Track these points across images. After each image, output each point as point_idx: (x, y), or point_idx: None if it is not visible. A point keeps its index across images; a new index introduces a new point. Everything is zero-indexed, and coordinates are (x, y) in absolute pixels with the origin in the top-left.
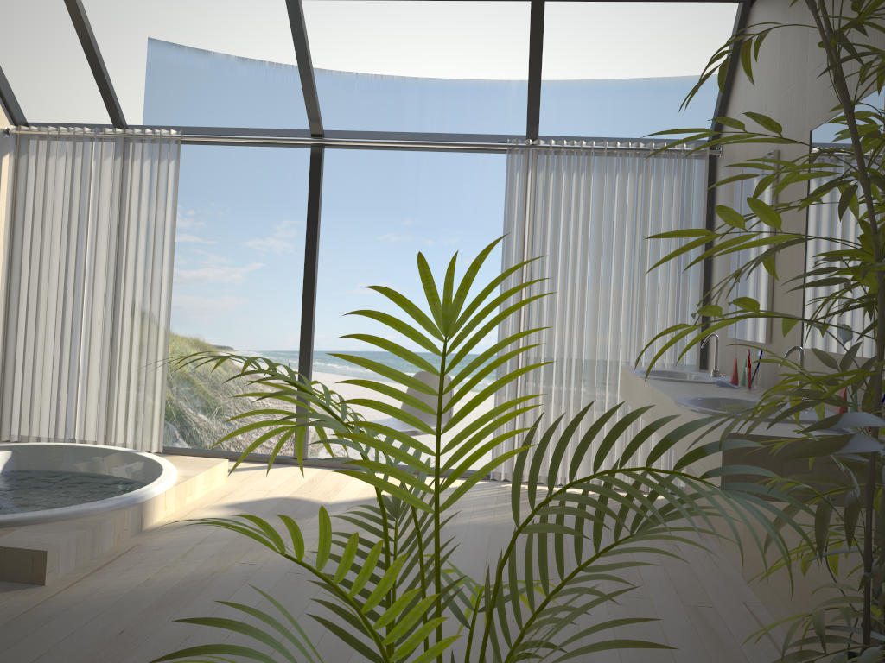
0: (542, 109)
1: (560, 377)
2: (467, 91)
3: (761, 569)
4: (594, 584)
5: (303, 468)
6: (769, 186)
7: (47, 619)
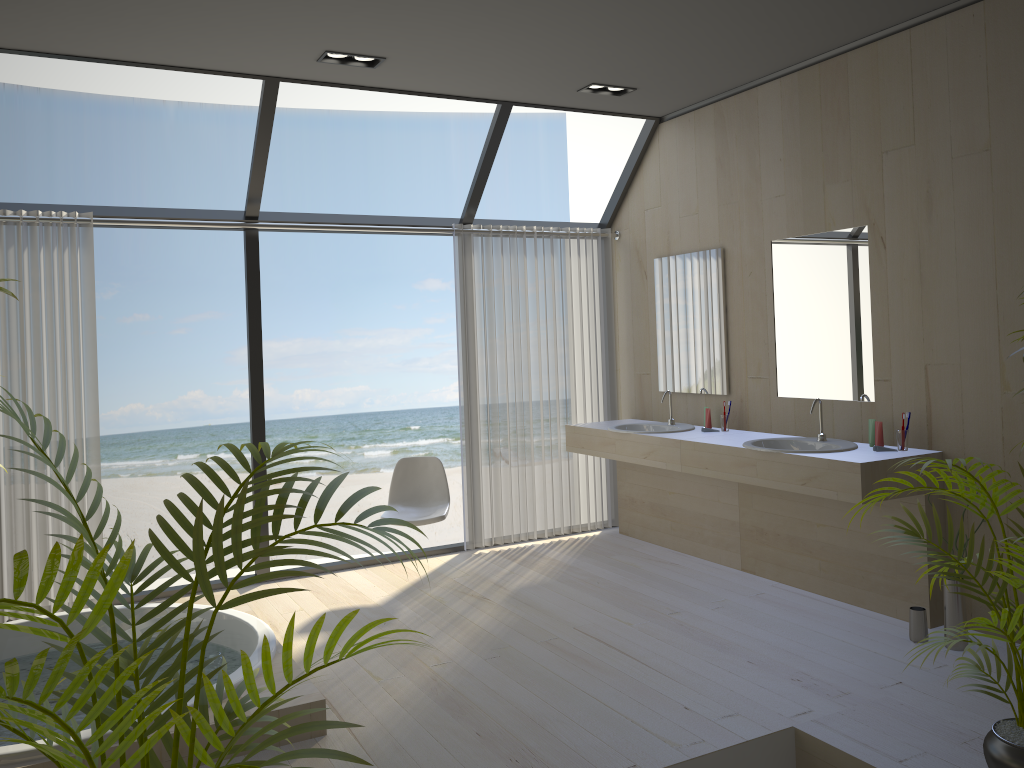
0: (208, 137)
1: (515, 443)
2: (111, 109)
3: (775, 558)
4: (680, 600)
5: (276, 583)
6: (717, 275)
7: (400, 750)
